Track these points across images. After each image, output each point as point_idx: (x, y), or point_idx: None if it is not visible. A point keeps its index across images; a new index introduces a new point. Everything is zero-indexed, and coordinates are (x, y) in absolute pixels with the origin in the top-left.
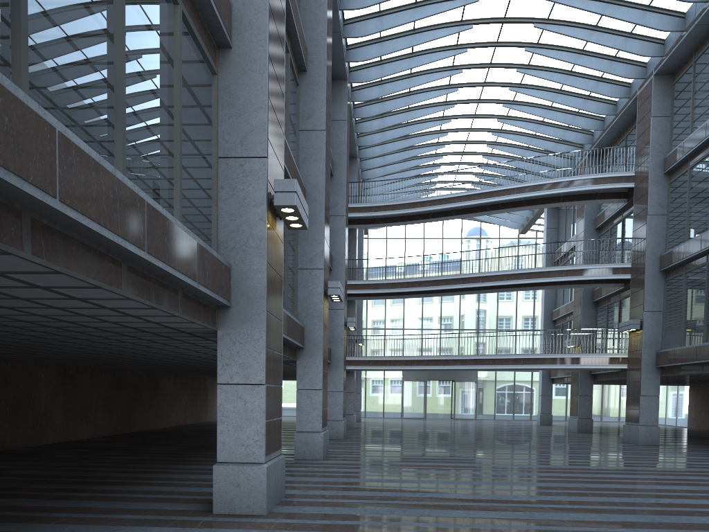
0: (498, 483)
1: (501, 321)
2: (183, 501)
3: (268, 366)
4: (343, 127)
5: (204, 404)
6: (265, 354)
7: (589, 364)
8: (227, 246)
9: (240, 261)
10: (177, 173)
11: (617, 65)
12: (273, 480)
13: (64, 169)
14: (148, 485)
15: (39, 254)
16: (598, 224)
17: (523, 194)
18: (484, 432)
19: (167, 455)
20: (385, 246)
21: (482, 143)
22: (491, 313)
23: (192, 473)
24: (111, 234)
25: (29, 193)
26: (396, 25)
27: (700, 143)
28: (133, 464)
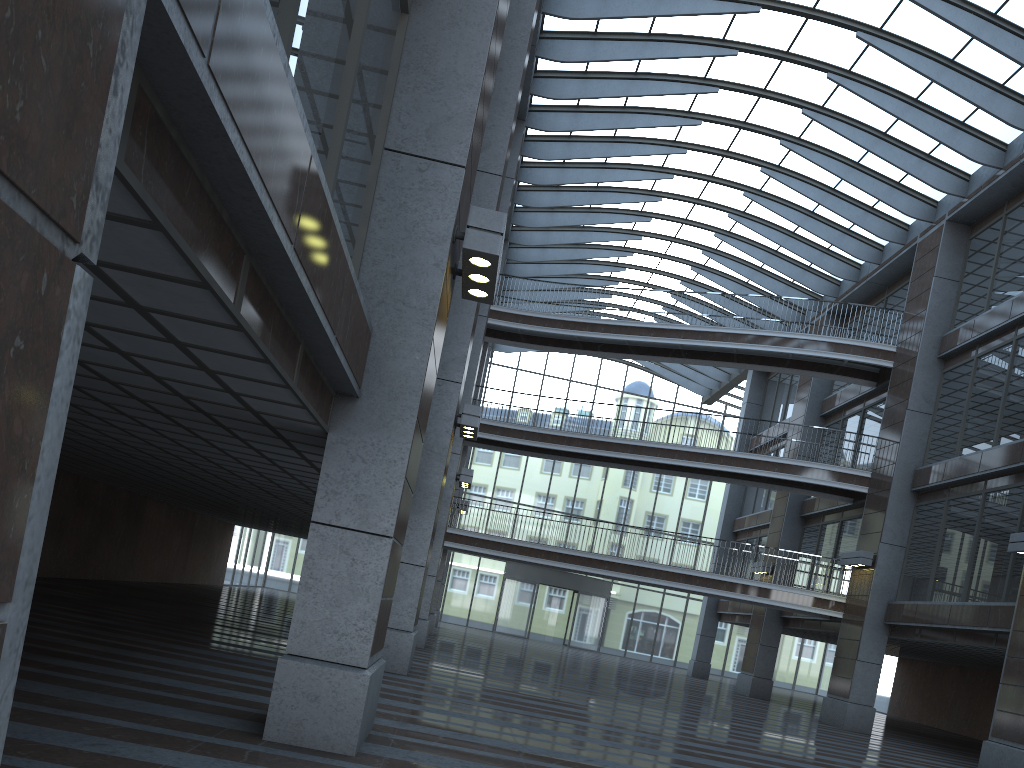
0: (691, 758)
1: (657, 520)
2: (203, 709)
3: (400, 509)
4: (507, 187)
5: (204, 557)
6: (402, 487)
7: (791, 603)
8: (371, 297)
9: (389, 326)
10: (337, 142)
11: (899, 195)
12: (370, 699)
13: (227, 7)
14: (135, 670)
15: (134, 169)
16: (826, 409)
17: (740, 345)
18: (621, 673)
19: (155, 626)
20: (513, 379)
21: (685, 263)
22: (645, 505)
23: (204, 662)
24: (259, 184)
25: (168, 15)
26: (615, 59)
27: (999, 326)
28: (102, 631)
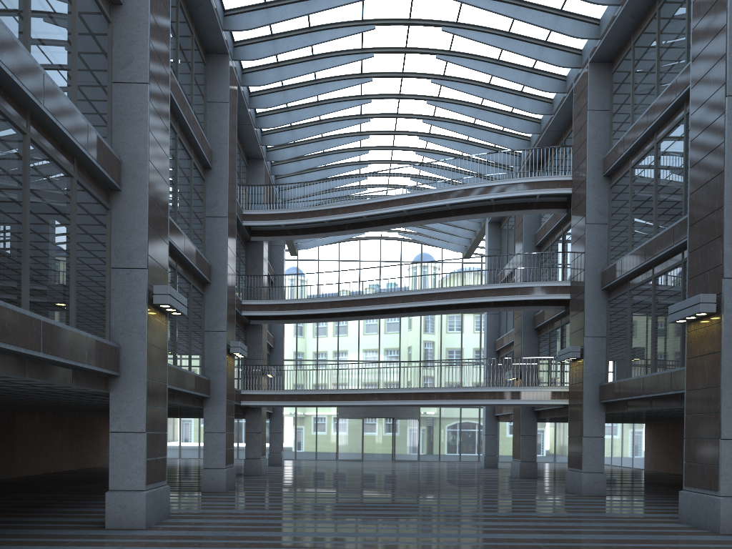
0: None
1: (445, 353)
2: None
3: None
4: (224, 110)
5: (92, 446)
6: None
7: (525, 399)
8: None
9: None
10: None
11: (548, 51)
12: None
13: None
14: None
15: None
16: (538, 240)
17: (447, 201)
18: (412, 479)
19: None
20: (317, 268)
21: (410, 150)
22: (434, 344)
23: None
24: None
25: None
26: None
27: (641, 135)
28: None
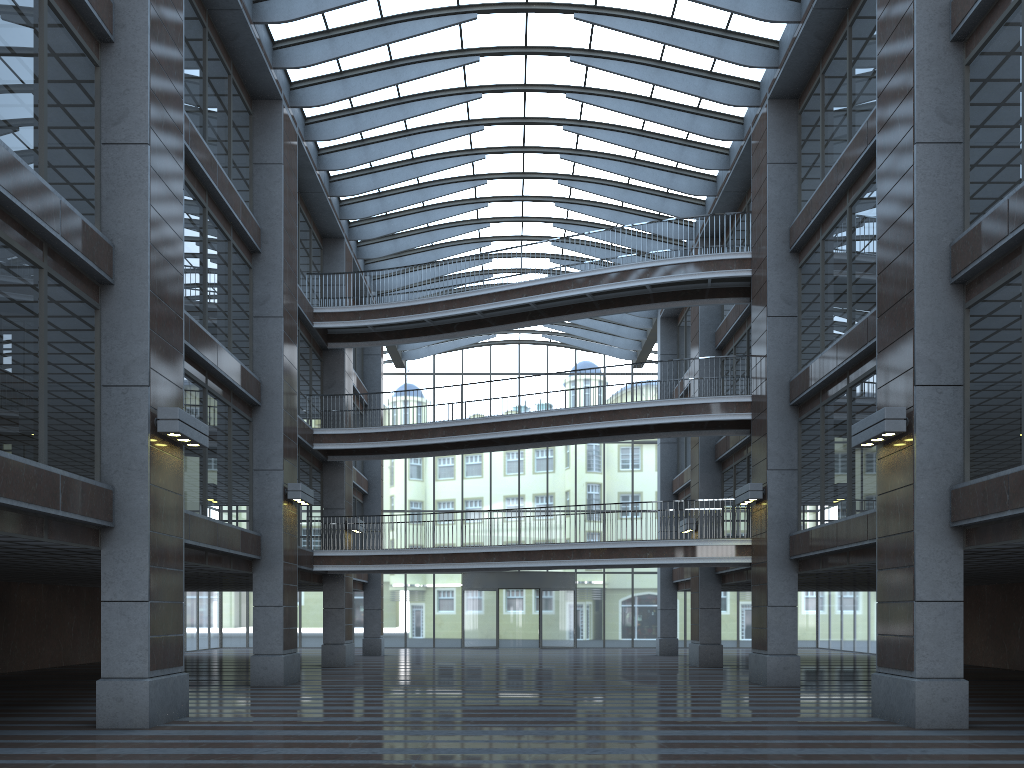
0: None
1: (610, 498)
2: None
3: None
4: (277, 174)
5: None
6: None
7: (692, 557)
8: None
9: None
10: None
11: (714, 85)
12: None
13: None
14: None
15: None
16: (719, 341)
17: (585, 289)
18: (549, 669)
19: None
20: (432, 385)
21: (546, 221)
22: (594, 486)
23: None
24: None
25: None
26: (340, 5)
27: (831, 197)
28: None
